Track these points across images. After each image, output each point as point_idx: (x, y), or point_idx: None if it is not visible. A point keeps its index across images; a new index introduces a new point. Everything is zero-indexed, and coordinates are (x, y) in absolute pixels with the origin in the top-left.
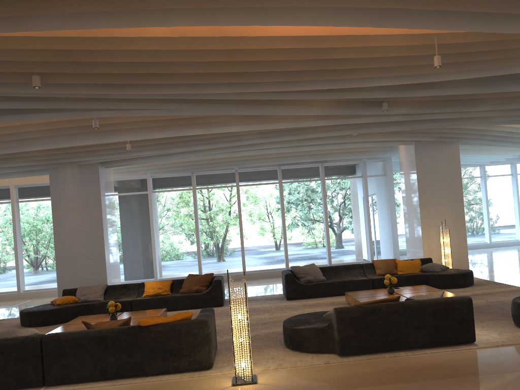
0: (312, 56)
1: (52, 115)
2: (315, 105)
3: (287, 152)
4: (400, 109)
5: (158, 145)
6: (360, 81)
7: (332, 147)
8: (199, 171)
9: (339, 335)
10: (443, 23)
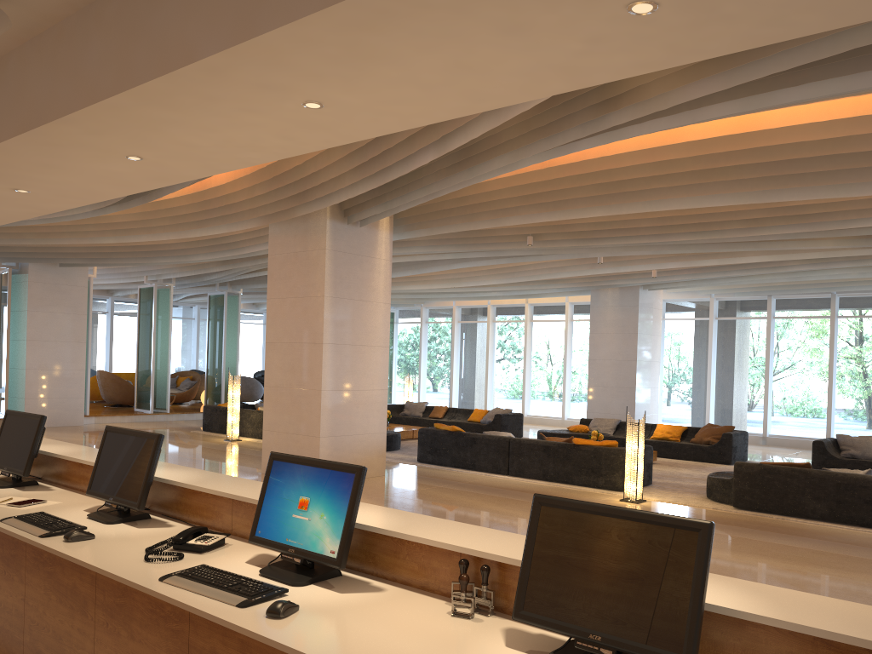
0: (764, 205)
1: (557, 255)
2: (826, 239)
3: None
4: None
5: (689, 270)
6: (840, 222)
7: None
8: (779, 295)
9: (734, 487)
10: (839, 190)
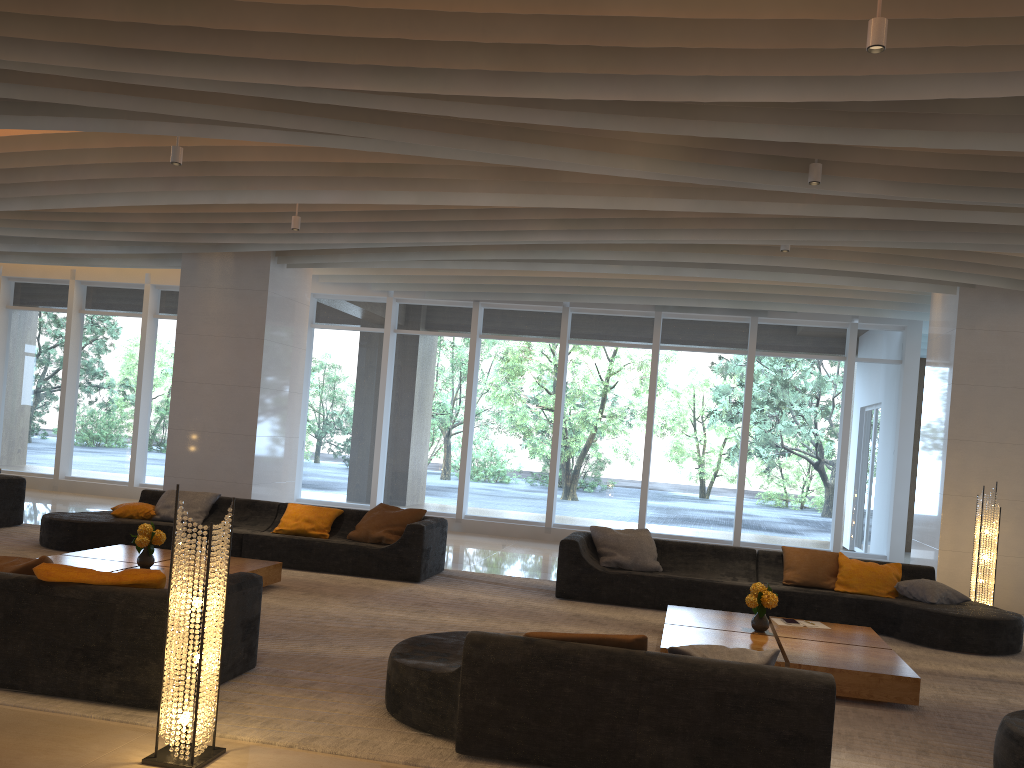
0: (554, 8)
1: (67, 121)
2: (633, 154)
3: (670, 281)
4: (861, 186)
5: (360, 226)
6: (699, 87)
7: (751, 277)
8: (490, 302)
9: (463, 703)
10: None
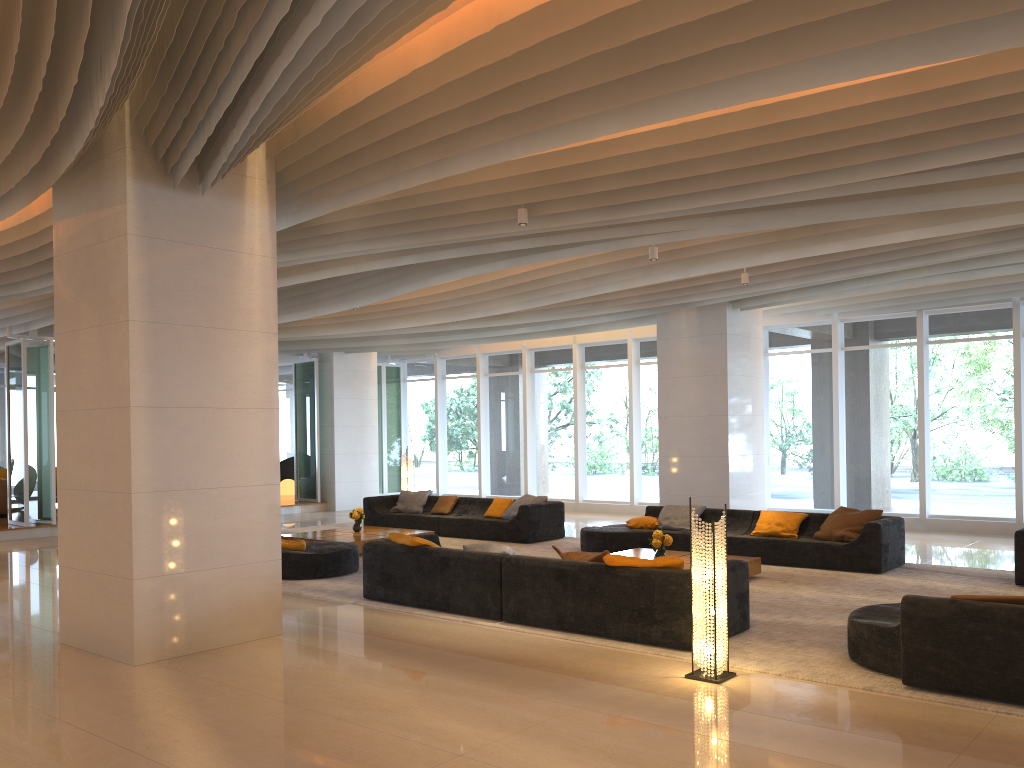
0: (931, 105)
1: (581, 249)
2: None
3: None
4: None
5: (798, 271)
6: None
7: None
8: (934, 308)
9: (904, 647)
10: None
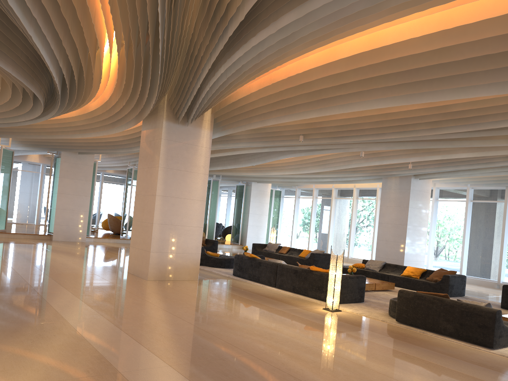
0: (437, 111)
1: (331, 150)
2: (499, 139)
3: None
4: None
5: (434, 165)
6: (493, 123)
7: None
8: None
9: (397, 307)
10: (460, 93)
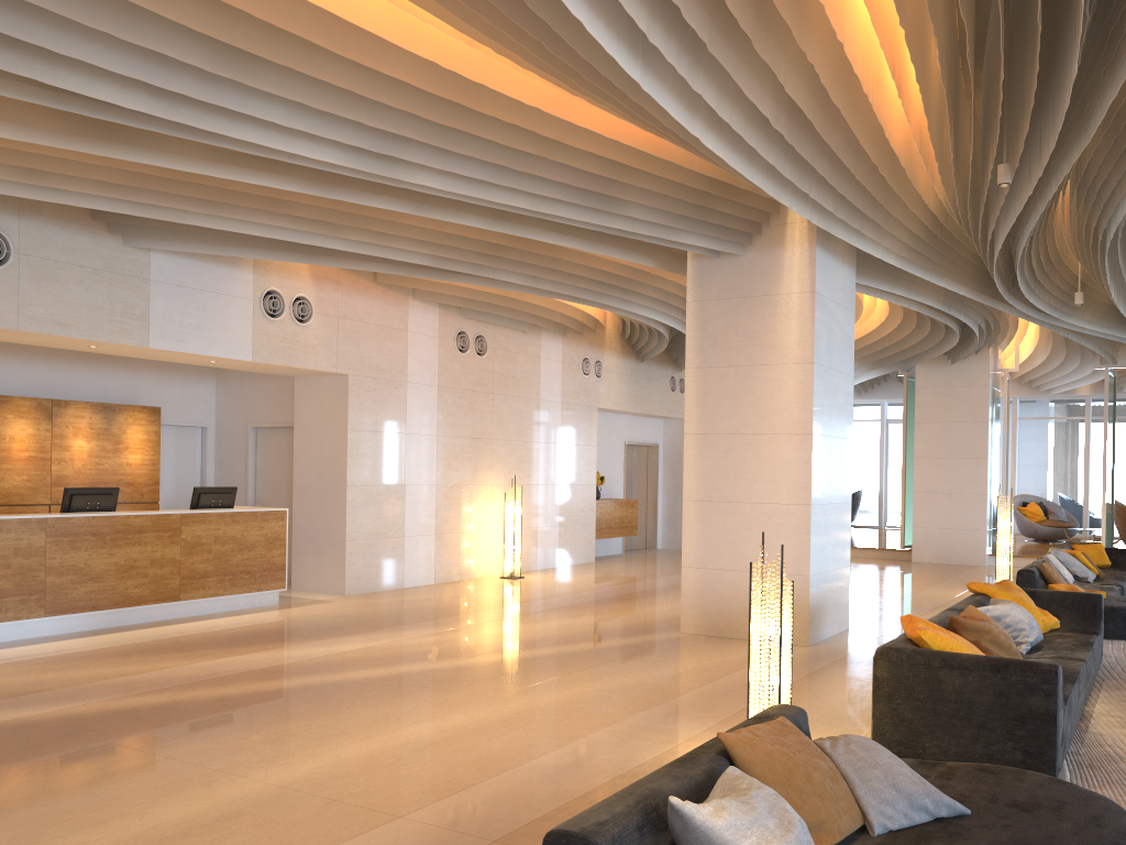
0: None
1: None
2: None
3: None
4: None
5: None
6: None
7: None
8: None
9: None
10: None
